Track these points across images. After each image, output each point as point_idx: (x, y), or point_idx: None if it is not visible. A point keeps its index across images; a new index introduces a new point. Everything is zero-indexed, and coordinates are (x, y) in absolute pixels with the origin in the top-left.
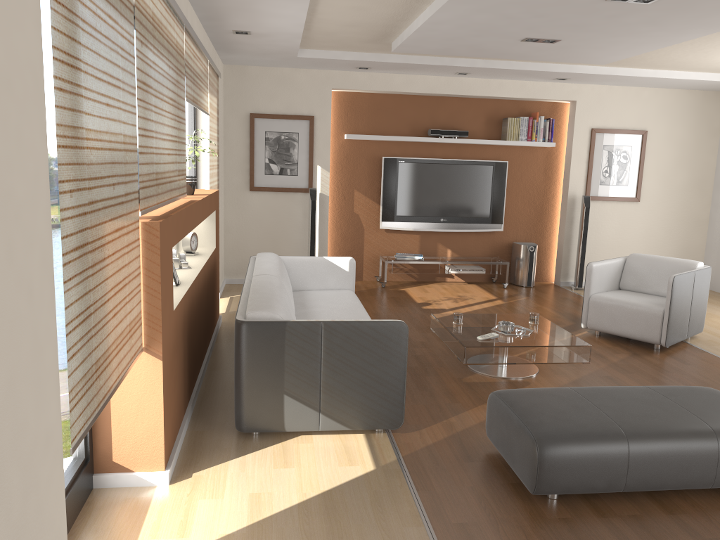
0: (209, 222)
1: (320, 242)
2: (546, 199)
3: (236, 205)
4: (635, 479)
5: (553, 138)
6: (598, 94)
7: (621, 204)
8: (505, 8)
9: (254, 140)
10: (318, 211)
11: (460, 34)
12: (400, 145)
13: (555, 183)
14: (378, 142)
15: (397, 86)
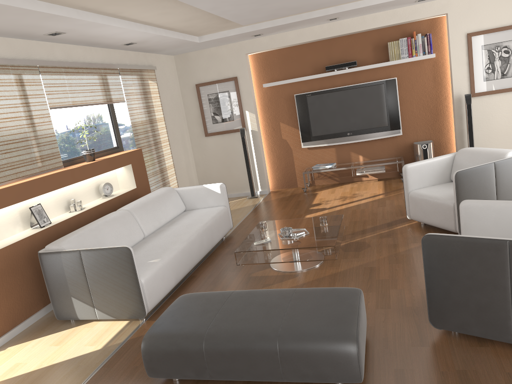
0: (129, 172)
1: (258, 165)
2: (439, 101)
3: (199, 147)
4: (215, 372)
5: (437, 49)
6: (468, 2)
7: (510, 95)
8: None
9: (201, 102)
10: (252, 143)
11: (249, 7)
12: (307, 82)
13: (446, 87)
14: (290, 84)
15: (291, 40)
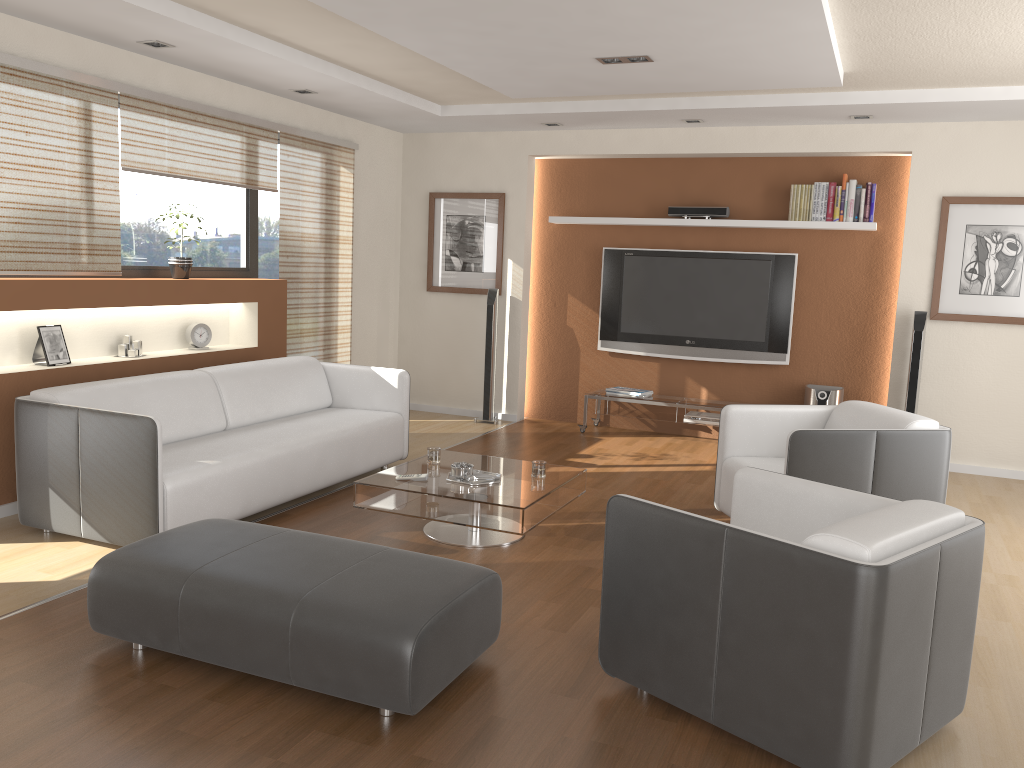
0: (251, 316)
1: (509, 363)
2: (872, 317)
3: (412, 309)
4: (190, 642)
5: (885, 215)
6: (954, 138)
7: (1005, 330)
8: (439, 21)
9: (433, 226)
10: (507, 321)
11: (504, 63)
12: (632, 230)
13: (889, 291)
14: (601, 227)
15: (615, 146)
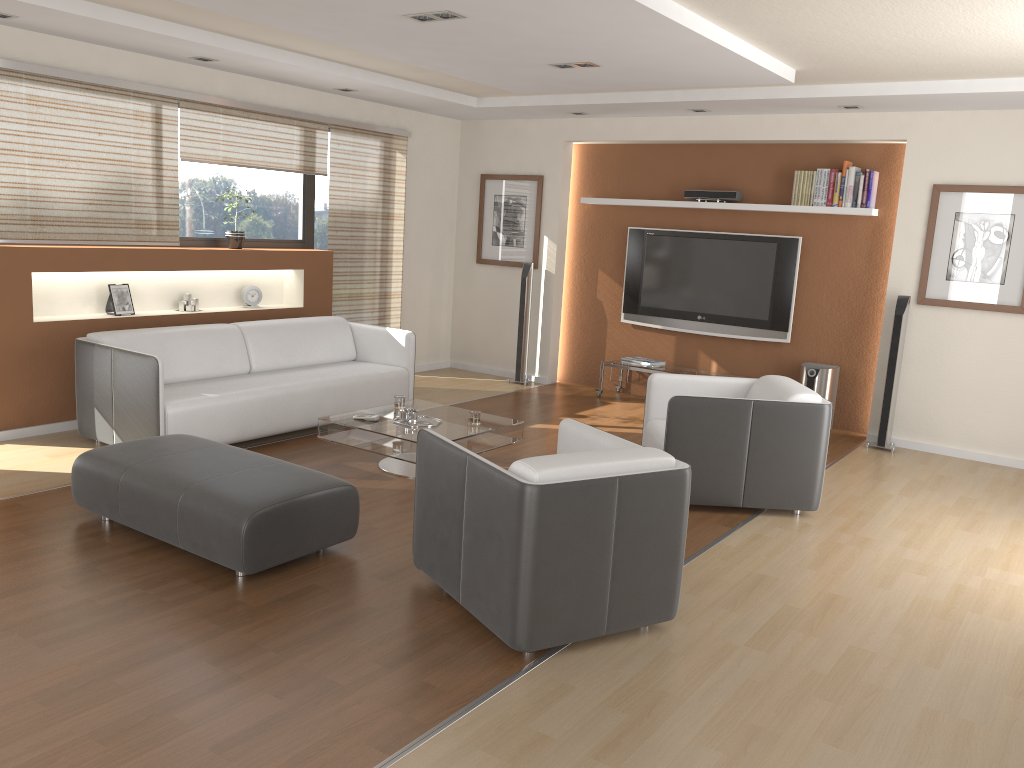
0: (299, 281)
1: (542, 331)
2: (870, 299)
3: (464, 279)
4: (125, 514)
5: (886, 201)
6: (947, 127)
7: (990, 317)
8: (394, 41)
9: (482, 205)
10: (542, 293)
11: (480, 69)
12: (656, 212)
13: (887, 275)
14: (629, 208)
15: (638, 133)
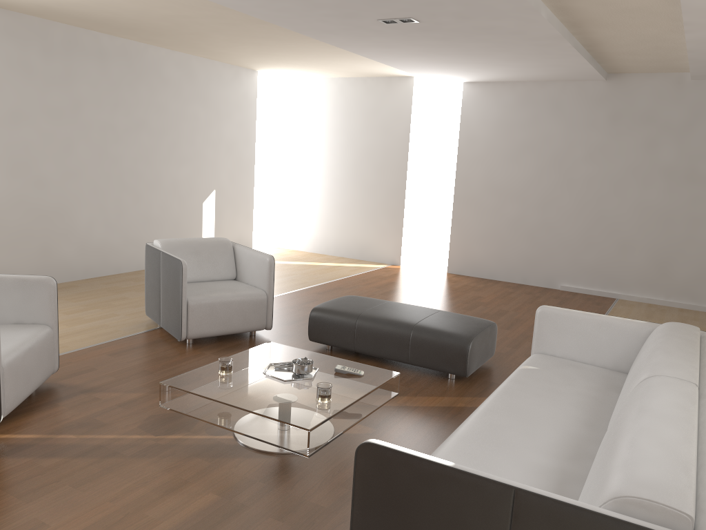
0: None
1: None
2: None
3: None
4: None
5: None
6: None
7: None
8: None
9: None
10: None
11: None
12: None
13: None
14: None
15: None
